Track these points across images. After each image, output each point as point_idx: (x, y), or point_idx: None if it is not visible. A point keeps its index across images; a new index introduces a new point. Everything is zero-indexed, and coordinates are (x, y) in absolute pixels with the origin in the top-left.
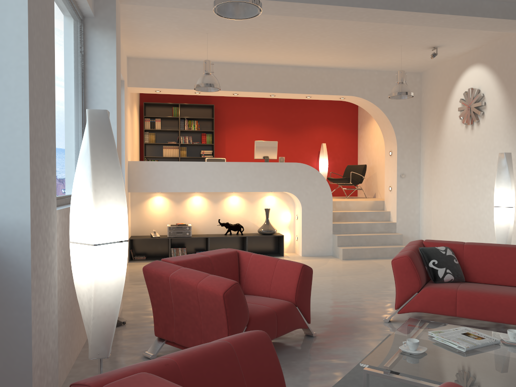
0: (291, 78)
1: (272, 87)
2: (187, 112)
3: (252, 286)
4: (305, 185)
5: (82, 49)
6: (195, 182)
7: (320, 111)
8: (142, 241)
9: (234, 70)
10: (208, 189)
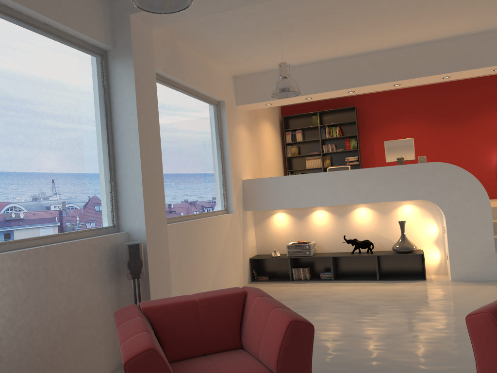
0: (416, 60)
1: (392, 76)
2: (329, 118)
3: (248, 340)
4: (447, 190)
5: (104, 83)
6: (310, 195)
7: (495, 90)
8: (268, 260)
9: (343, 66)
10: (325, 202)
